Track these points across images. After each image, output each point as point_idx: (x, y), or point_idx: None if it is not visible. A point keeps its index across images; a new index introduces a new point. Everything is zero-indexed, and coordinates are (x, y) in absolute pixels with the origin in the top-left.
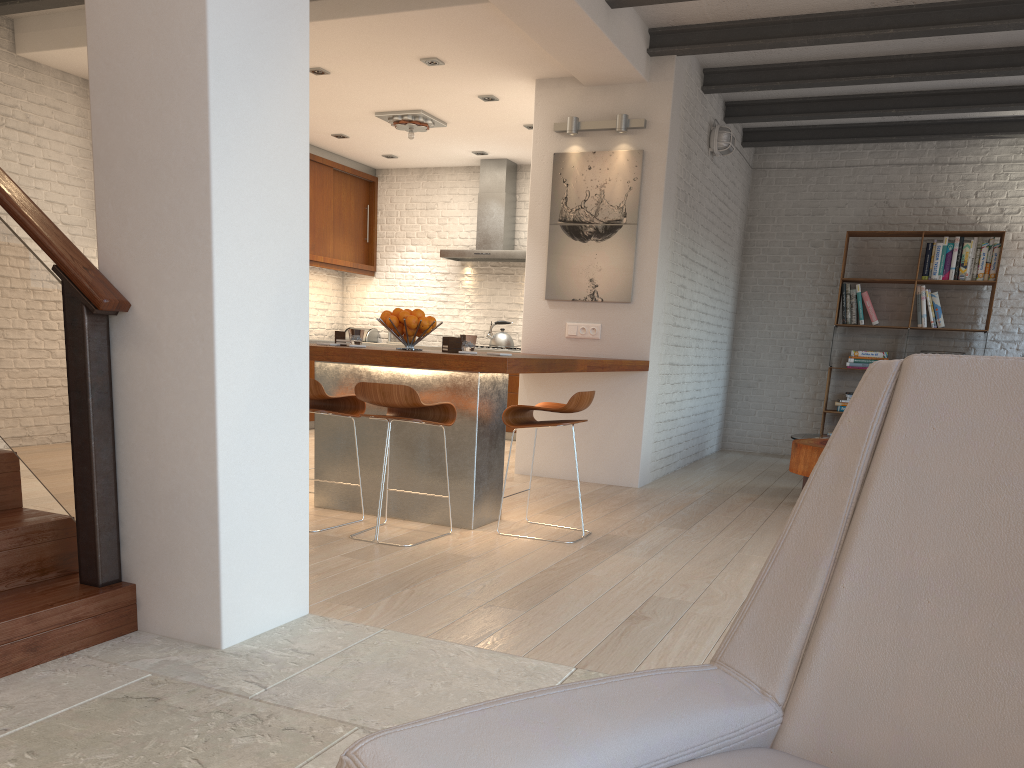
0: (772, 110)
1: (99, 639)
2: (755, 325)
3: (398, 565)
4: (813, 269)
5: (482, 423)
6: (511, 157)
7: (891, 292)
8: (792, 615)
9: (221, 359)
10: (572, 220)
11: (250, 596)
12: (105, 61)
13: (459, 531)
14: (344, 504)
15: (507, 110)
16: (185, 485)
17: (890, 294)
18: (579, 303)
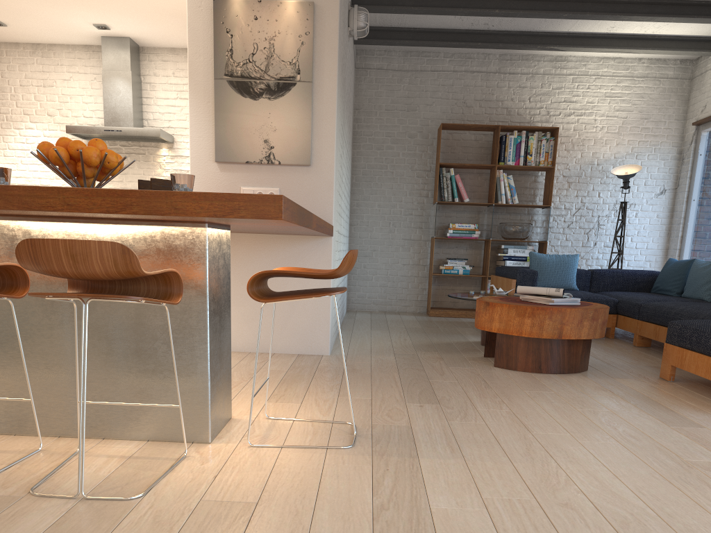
0: (394, 2)
1: None
2: (367, 203)
3: None
4: (411, 156)
5: (212, 298)
6: (134, 36)
7: (472, 176)
8: None
9: None
10: (240, 75)
11: None
12: None
13: (195, 449)
14: (4, 425)
15: None
16: None
17: (471, 178)
18: (254, 166)
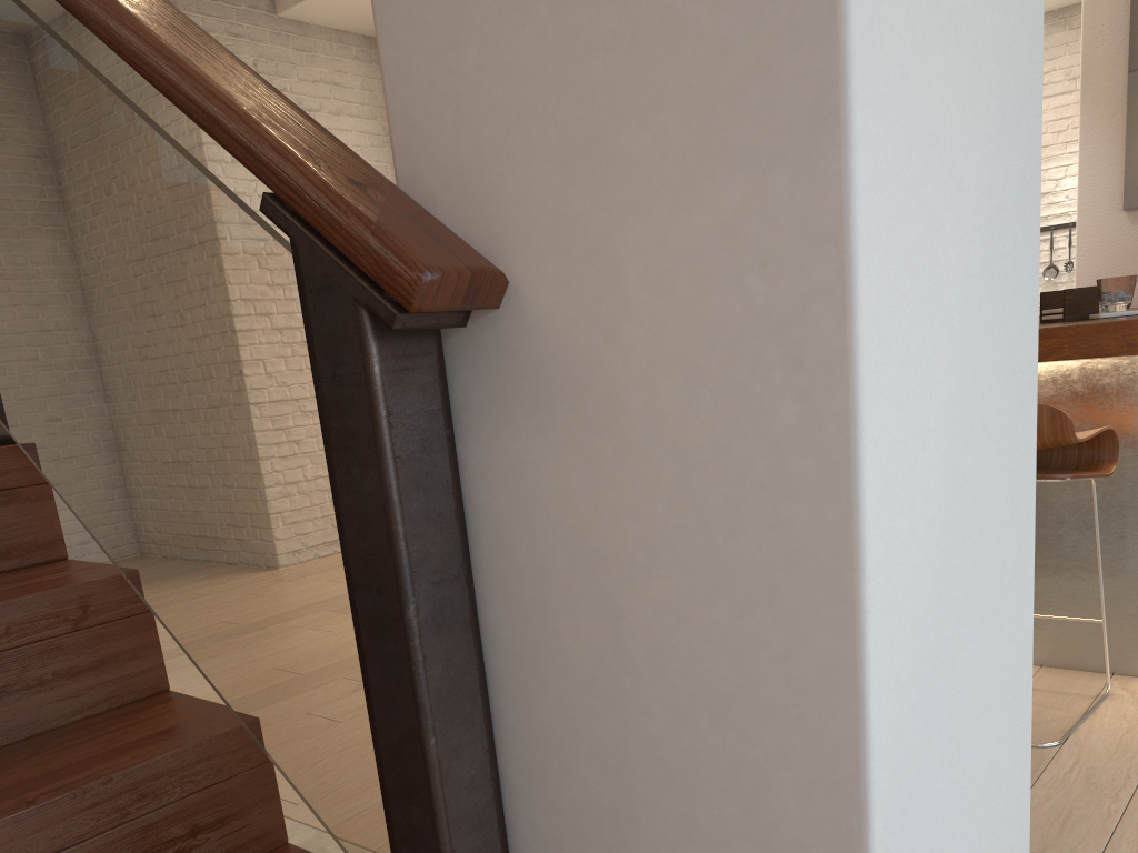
0: None
1: None
2: None
3: (1090, 823)
4: None
5: None
6: None
7: None
8: None
9: (874, 430)
10: None
11: None
12: None
13: (1118, 684)
14: None
15: None
16: None
17: None
18: None
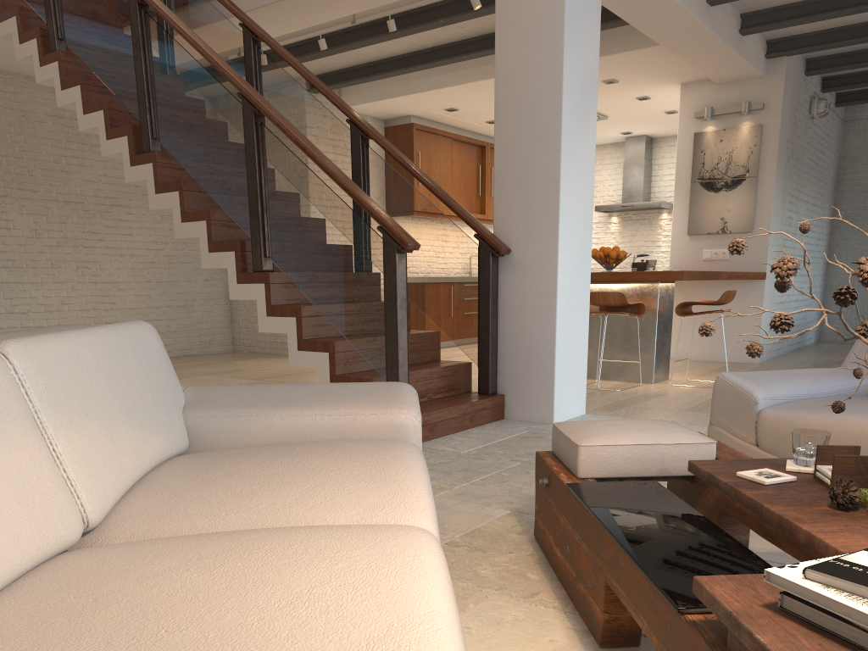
0: (861, 79)
1: (491, 420)
2: (846, 243)
3: (619, 397)
4: None
5: (660, 315)
6: (649, 133)
7: None
8: None
9: (559, 274)
10: (707, 178)
11: (564, 398)
12: (504, 132)
13: (645, 384)
14: None
15: (654, 104)
16: (536, 340)
17: None
18: (712, 235)
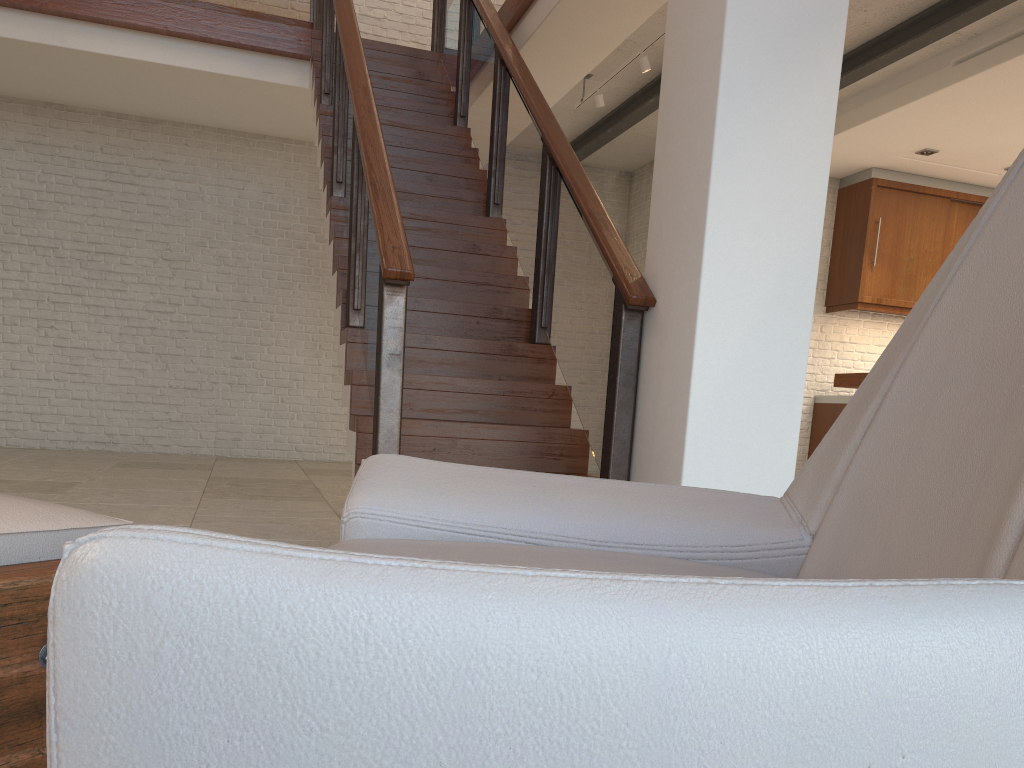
0: None
1: None
2: None
3: None
4: None
5: None
6: None
7: None
8: (848, 435)
9: (701, 336)
10: None
11: None
12: (666, 111)
13: None
14: None
15: None
16: (666, 448)
17: None
18: None
